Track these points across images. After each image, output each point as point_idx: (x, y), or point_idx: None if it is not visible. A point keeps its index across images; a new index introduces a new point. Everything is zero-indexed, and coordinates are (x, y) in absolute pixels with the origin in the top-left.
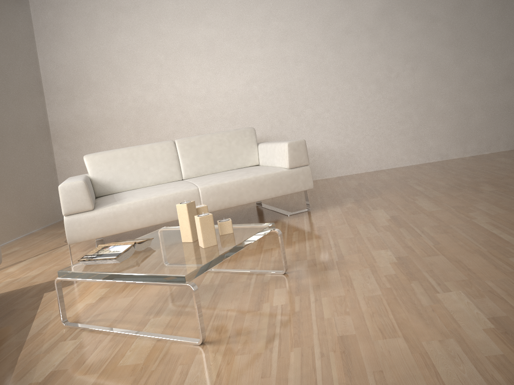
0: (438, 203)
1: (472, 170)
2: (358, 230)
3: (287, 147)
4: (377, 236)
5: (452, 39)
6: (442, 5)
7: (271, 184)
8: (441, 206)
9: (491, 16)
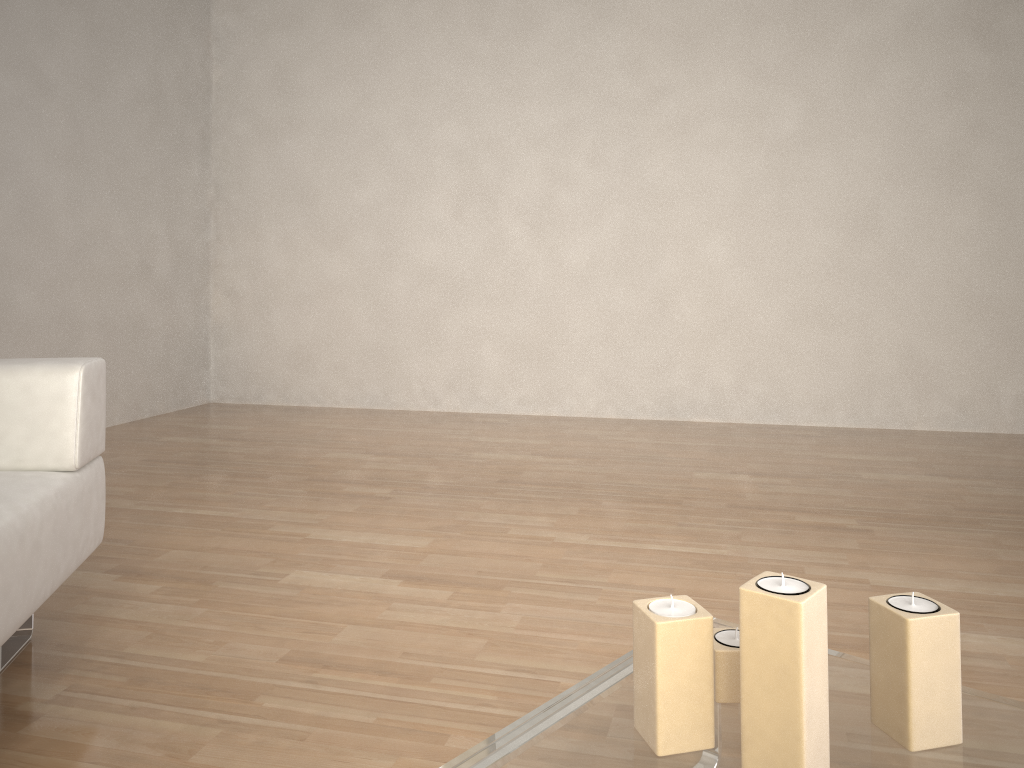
0: (384, 530)
1: (192, 462)
2: (434, 625)
3: (82, 384)
4: (533, 619)
5: (71, 149)
6: (66, 64)
7: (52, 542)
8: (414, 534)
9: (139, 128)
